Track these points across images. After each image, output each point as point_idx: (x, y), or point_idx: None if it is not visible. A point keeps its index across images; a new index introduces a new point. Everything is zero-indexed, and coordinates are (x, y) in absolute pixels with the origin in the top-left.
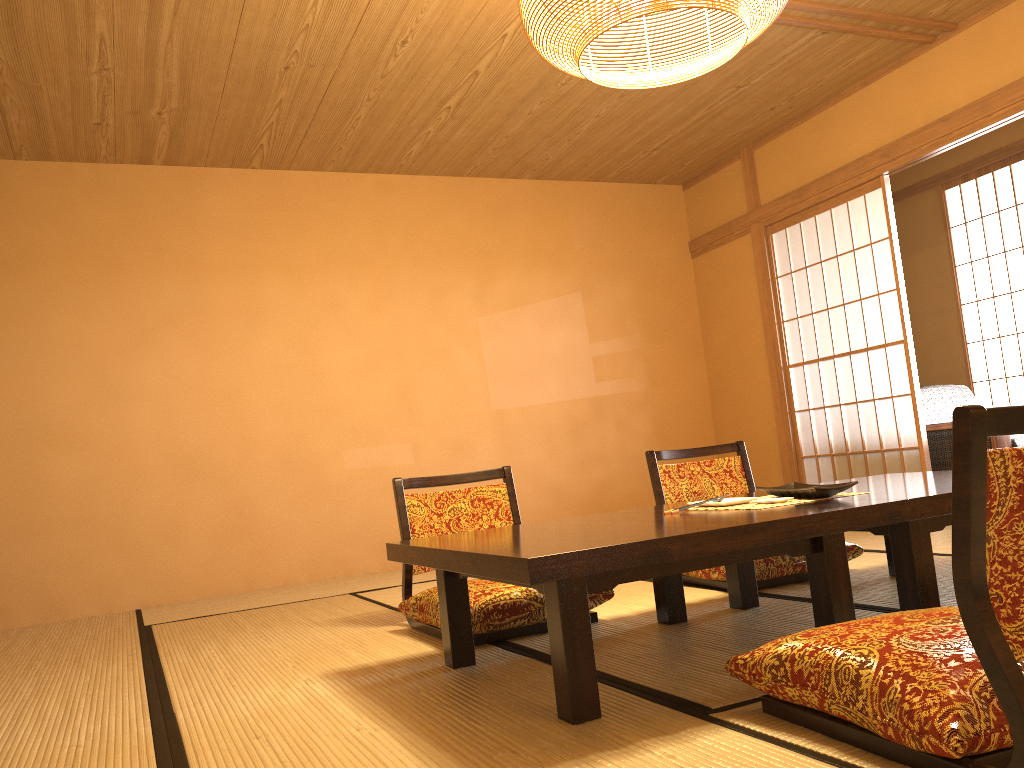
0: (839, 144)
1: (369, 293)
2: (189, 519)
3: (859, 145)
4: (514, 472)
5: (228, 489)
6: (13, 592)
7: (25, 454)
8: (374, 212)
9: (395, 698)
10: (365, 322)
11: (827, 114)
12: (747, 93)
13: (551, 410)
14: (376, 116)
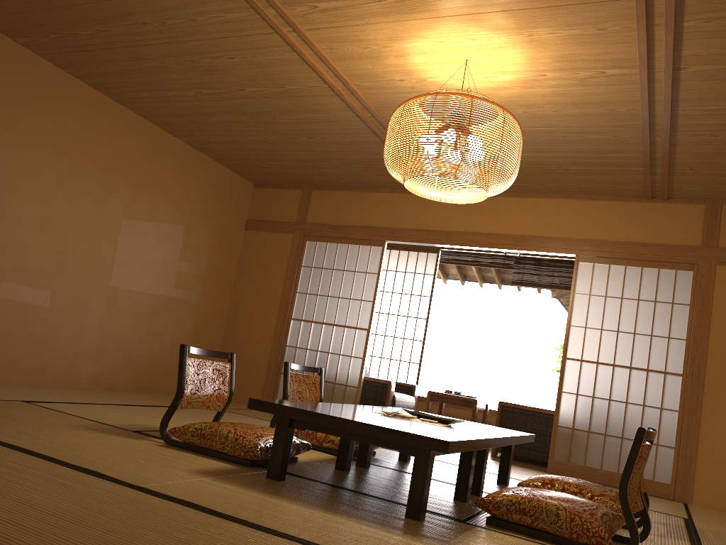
0: (367, 214)
1: (61, 172)
2: None
3: (378, 220)
4: (109, 333)
5: None
6: None
7: None
8: (85, 116)
9: (285, 495)
10: (51, 191)
11: (365, 195)
12: (343, 168)
13: (144, 297)
14: (152, 70)
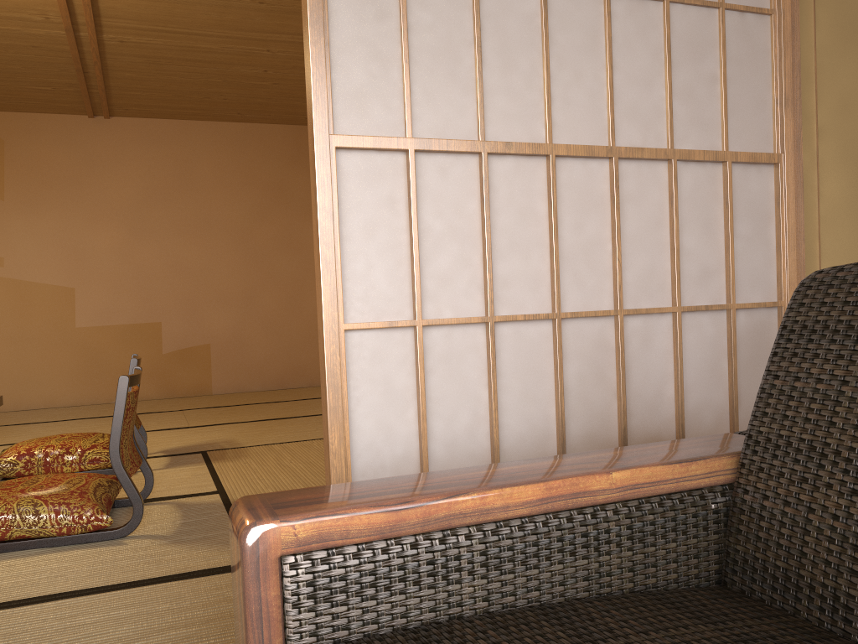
0: None
1: None
2: None
3: None
4: None
5: None
6: None
7: None
8: None
9: None
10: None
11: None
12: None
13: None
14: None
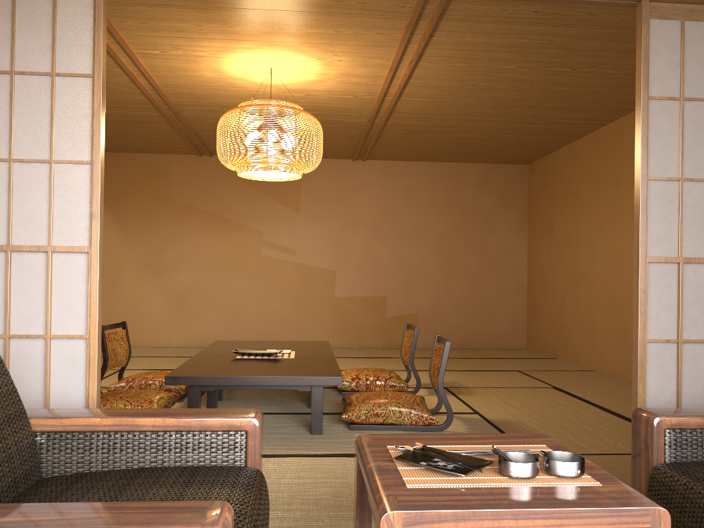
0: None
1: None
2: (608, 329)
3: None
4: None
5: (620, 316)
6: (569, 347)
7: (574, 284)
8: None
9: None
10: None
11: None
12: None
13: None
14: (573, 85)
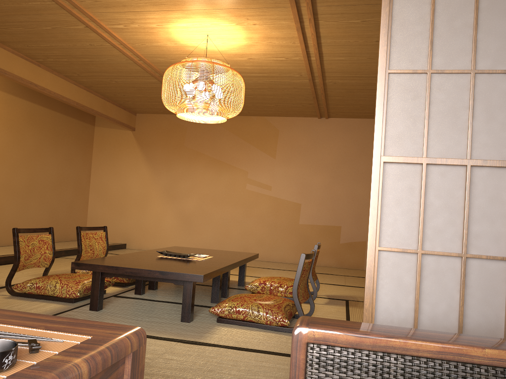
0: None
1: None
2: None
3: None
4: None
5: None
6: None
7: None
8: None
9: None
10: None
11: None
12: None
13: None
14: None
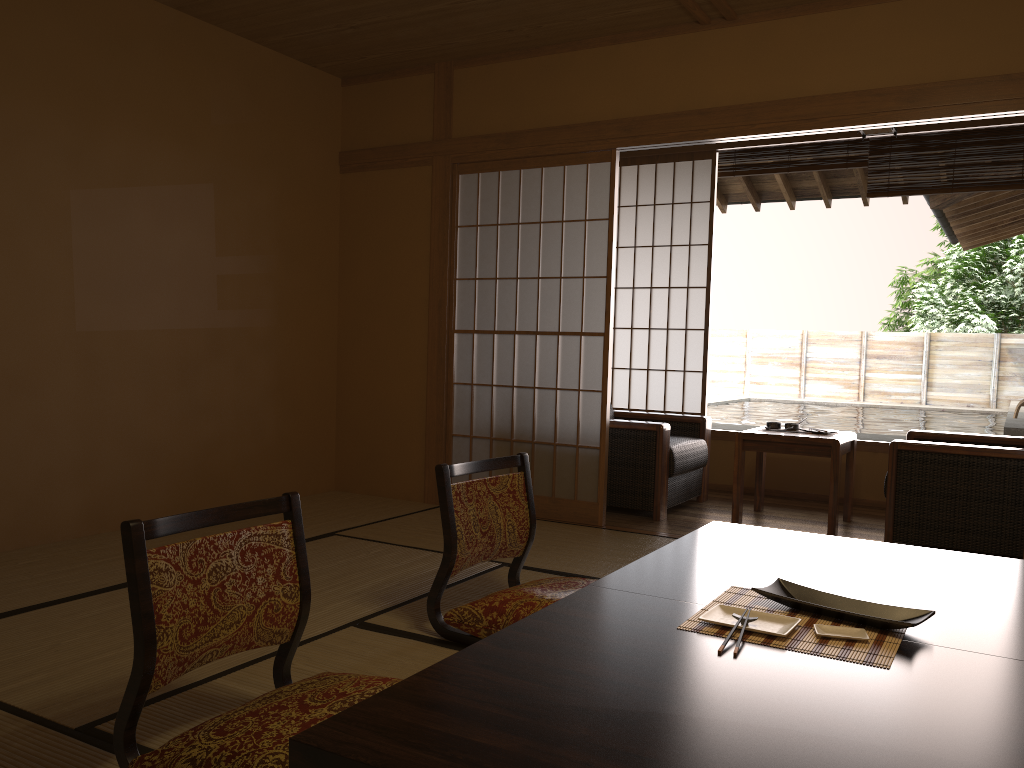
0: (570, 98)
1: None
2: None
3: (595, 108)
4: (98, 423)
5: None
6: None
7: None
8: None
9: None
10: None
11: (561, 59)
12: (506, 3)
13: (158, 340)
14: None
